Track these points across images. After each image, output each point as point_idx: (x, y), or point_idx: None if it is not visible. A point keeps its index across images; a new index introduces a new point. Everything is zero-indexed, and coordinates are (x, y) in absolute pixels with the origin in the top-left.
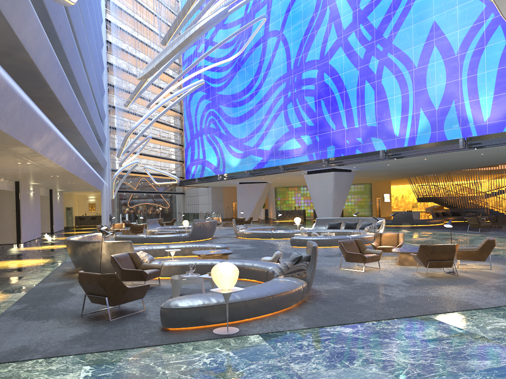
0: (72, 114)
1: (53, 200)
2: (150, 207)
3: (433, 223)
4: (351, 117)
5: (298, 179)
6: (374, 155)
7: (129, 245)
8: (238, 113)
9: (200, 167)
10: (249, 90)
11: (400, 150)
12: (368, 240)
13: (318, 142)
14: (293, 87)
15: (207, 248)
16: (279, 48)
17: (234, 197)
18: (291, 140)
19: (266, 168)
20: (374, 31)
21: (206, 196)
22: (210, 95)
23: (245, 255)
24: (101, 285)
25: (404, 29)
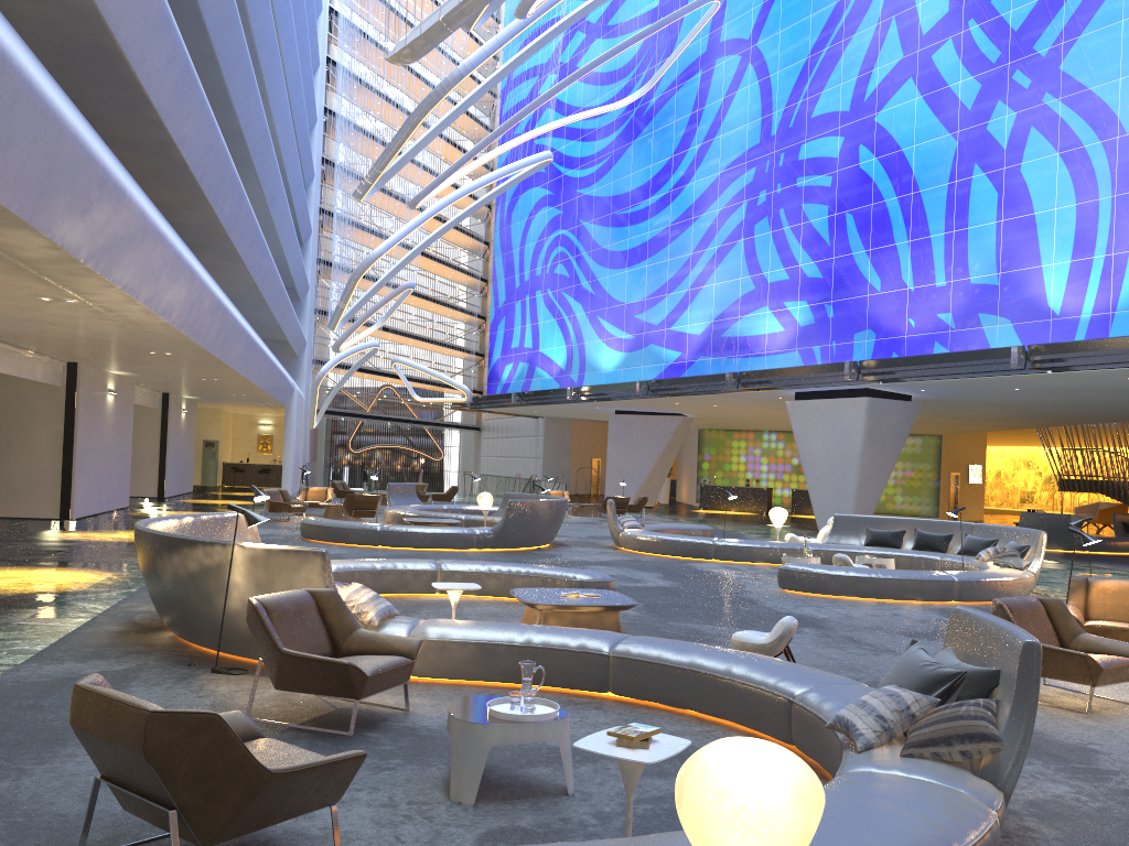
0: (214, 193)
1: (168, 420)
2: (399, 454)
3: (1125, 550)
4: (926, 259)
5: (763, 413)
6: (991, 358)
7: (317, 564)
8: (628, 241)
9: (525, 367)
10: (660, 186)
11: (1072, 350)
12: (1005, 589)
13: (831, 320)
14: (773, 179)
15: (550, 580)
16: (745, 82)
17: (597, 445)
18: (760, 312)
19: (690, 378)
20: (1010, 37)
21: (531, 438)
22: (562, 197)
23: (660, 608)
24: (152, 762)
25: (1099, 30)
